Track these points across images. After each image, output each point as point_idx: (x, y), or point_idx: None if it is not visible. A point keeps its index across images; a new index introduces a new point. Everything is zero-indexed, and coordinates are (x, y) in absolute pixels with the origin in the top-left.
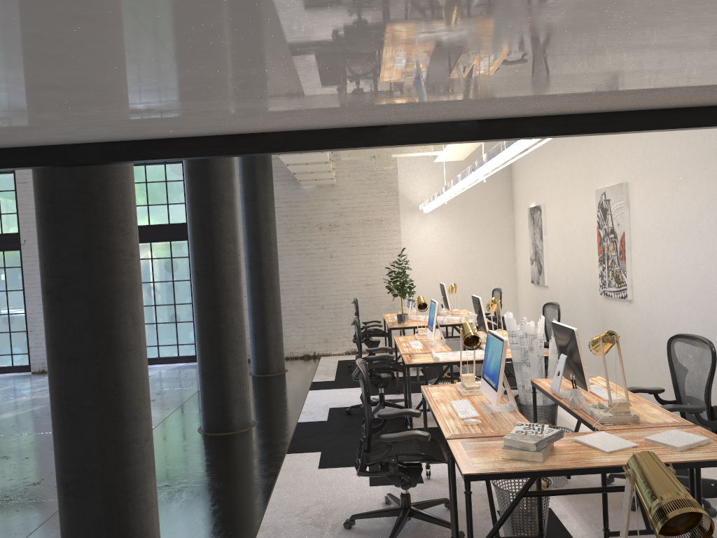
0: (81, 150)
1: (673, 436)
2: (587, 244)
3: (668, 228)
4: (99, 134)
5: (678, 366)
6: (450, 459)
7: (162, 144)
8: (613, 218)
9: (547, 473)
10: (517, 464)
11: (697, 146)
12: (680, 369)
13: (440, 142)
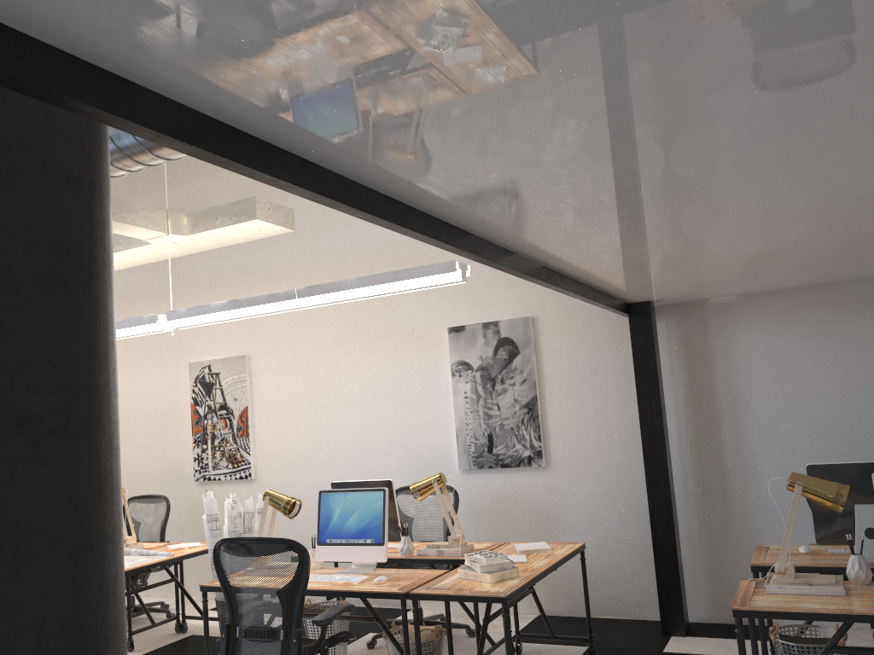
0: (372, 197)
1: (527, 545)
2: (164, 426)
3: (318, 399)
4: (436, 189)
5: (404, 517)
6: (417, 611)
7: (423, 218)
8: (226, 393)
9: (534, 580)
10: (511, 581)
11: (360, 324)
12: (408, 519)
13: (535, 278)
